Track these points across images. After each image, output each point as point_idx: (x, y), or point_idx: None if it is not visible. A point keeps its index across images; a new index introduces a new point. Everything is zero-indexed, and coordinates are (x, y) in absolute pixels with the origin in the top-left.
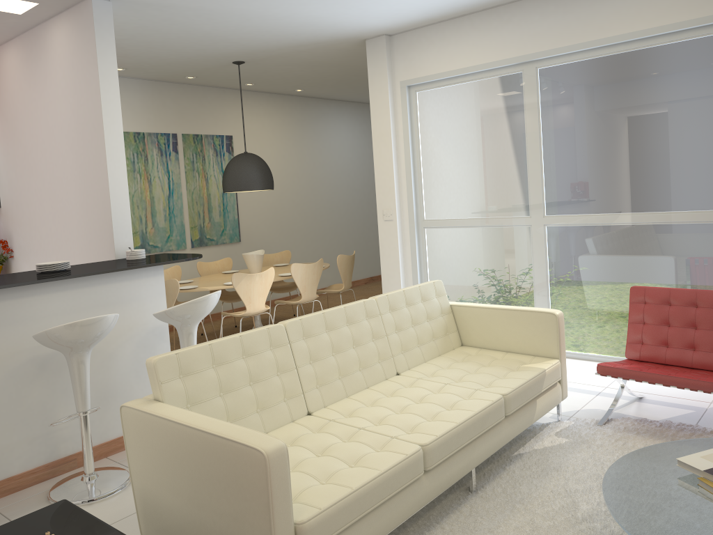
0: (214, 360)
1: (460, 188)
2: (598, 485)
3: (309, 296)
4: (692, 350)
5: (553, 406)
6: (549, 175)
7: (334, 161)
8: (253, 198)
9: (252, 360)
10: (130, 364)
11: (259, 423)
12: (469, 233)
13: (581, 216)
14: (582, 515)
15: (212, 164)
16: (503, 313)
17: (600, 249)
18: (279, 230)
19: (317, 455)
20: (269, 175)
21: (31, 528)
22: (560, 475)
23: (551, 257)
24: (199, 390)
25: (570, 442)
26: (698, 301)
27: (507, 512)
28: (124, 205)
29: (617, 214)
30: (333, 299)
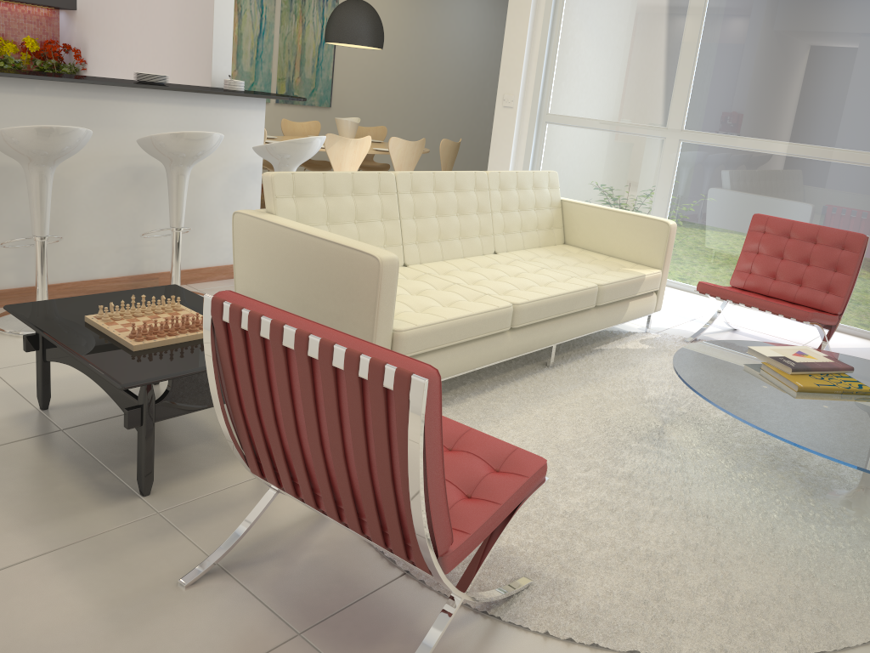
0: (326, 190)
1: (596, 83)
2: (670, 381)
3: None
4: (798, 286)
5: (644, 314)
6: (698, 84)
7: (452, 34)
8: (353, 60)
9: (360, 200)
10: (220, 197)
11: None
12: (595, 136)
13: (722, 136)
14: (648, 398)
15: (312, 8)
16: (614, 216)
17: (733, 176)
18: (376, 103)
19: (413, 294)
20: (381, 31)
21: (151, 296)
22: (636, 369)
23: (679, 177)
24: (309, 214)
25: (653, 349)
26: (818, 238)
27: (578, 385)
28: (228, 28)
29: (762, 140)
30: None
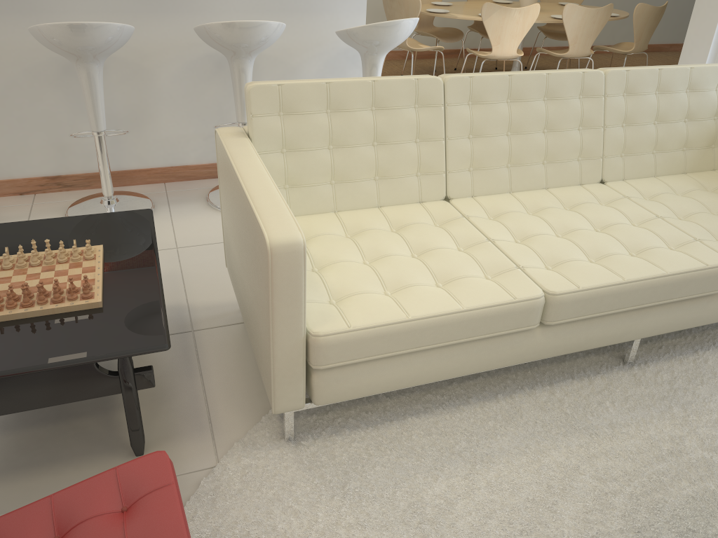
0: (330, 104)
1: None
2: None
3: (579, 51)
4: None
5: None
6: None
7: None
8: None
9: (383, 116)
10: None
11: (373, 194)
12: None
13: None
14: None
15: None
16: None
17: None
18: None
19: (413, 255)
20: None
21: (100, 228)
22: None
23: None
24: (300, 136)
25: None
26: None
27: (653, 411)
28: None
29: None
30: (631, 61)
